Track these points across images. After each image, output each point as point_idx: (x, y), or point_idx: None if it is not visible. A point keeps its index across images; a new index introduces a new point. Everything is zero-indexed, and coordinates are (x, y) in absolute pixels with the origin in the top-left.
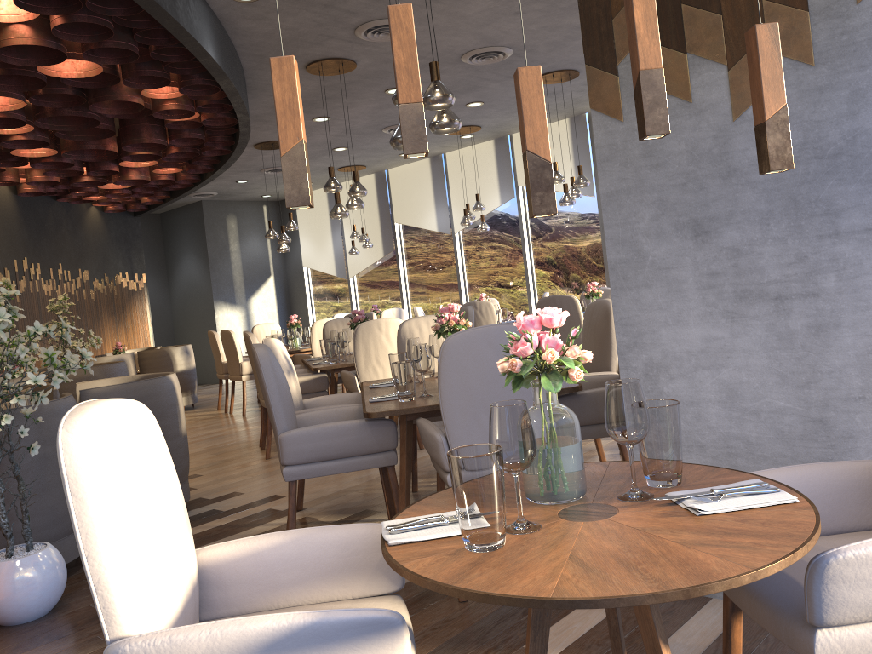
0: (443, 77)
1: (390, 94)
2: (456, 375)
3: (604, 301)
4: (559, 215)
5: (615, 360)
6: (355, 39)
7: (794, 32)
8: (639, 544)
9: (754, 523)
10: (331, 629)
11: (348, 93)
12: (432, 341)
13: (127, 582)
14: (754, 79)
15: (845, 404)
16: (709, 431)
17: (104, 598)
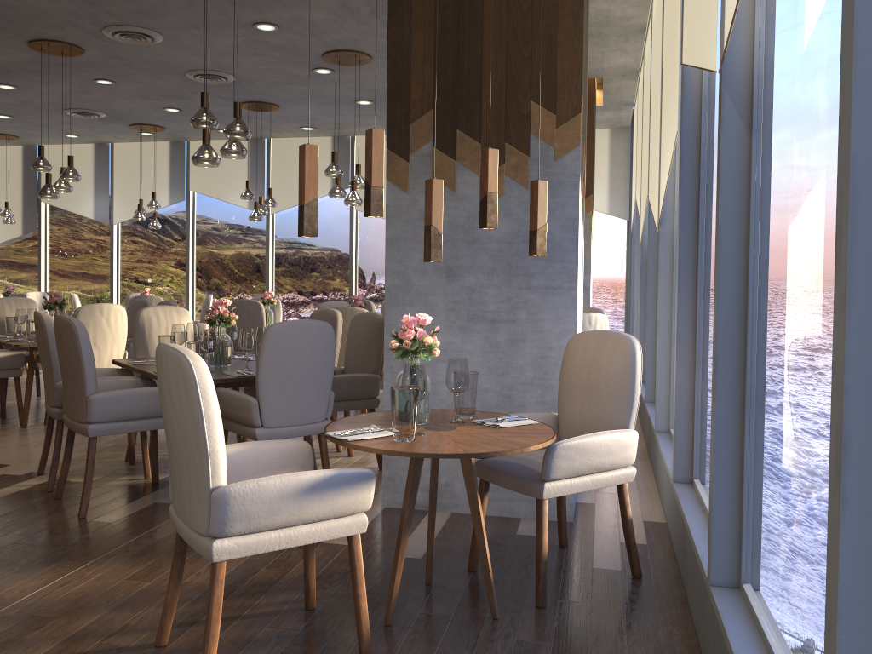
0: (159, 82)
1: (98, 83)
2: (274, 354)
3: (330, 310)
4: (227, 225)
5: (337, 356)
6: (99, 34)
7: (520, 167)
8: (483, 437)
9: (526, 430)
10: (344, 478)
11: (55, 72)
12: (190, 328)
13: (224, 453)
14: (533, 207)
15: (522, 386)
16: (441, 402)
17: (214, 461)
